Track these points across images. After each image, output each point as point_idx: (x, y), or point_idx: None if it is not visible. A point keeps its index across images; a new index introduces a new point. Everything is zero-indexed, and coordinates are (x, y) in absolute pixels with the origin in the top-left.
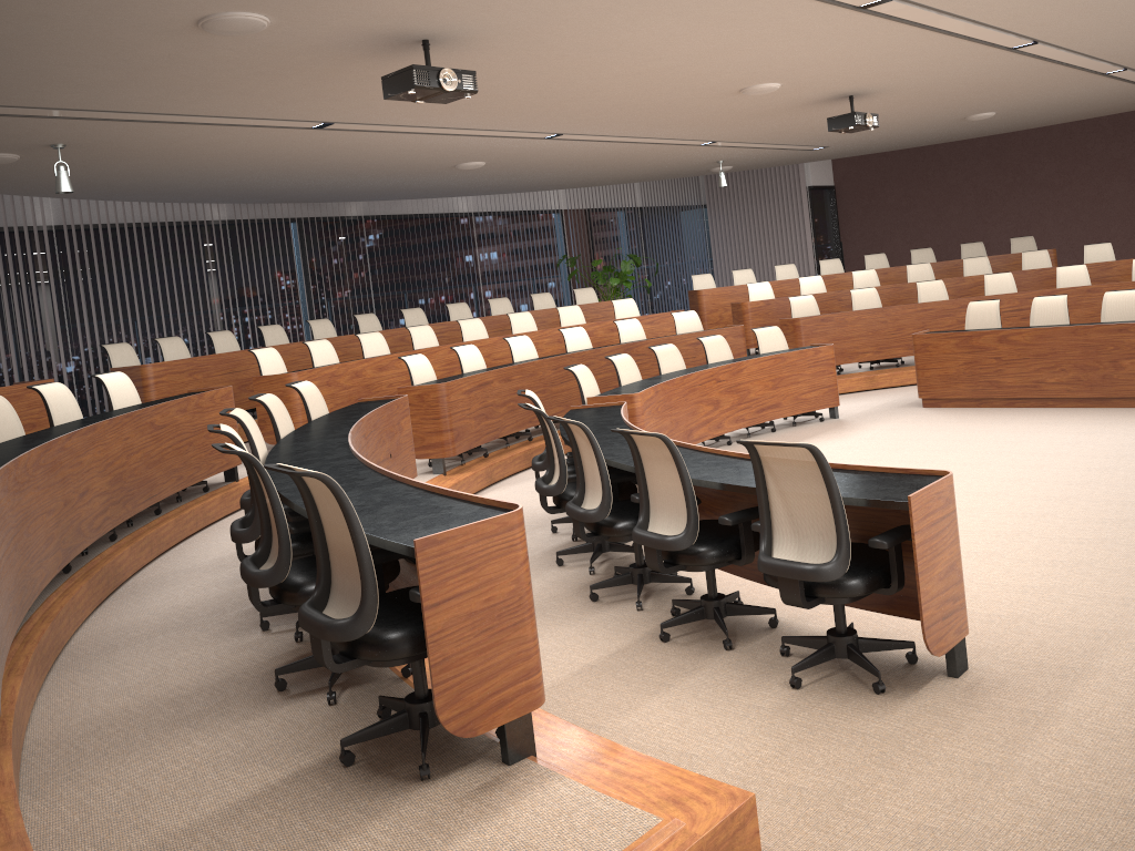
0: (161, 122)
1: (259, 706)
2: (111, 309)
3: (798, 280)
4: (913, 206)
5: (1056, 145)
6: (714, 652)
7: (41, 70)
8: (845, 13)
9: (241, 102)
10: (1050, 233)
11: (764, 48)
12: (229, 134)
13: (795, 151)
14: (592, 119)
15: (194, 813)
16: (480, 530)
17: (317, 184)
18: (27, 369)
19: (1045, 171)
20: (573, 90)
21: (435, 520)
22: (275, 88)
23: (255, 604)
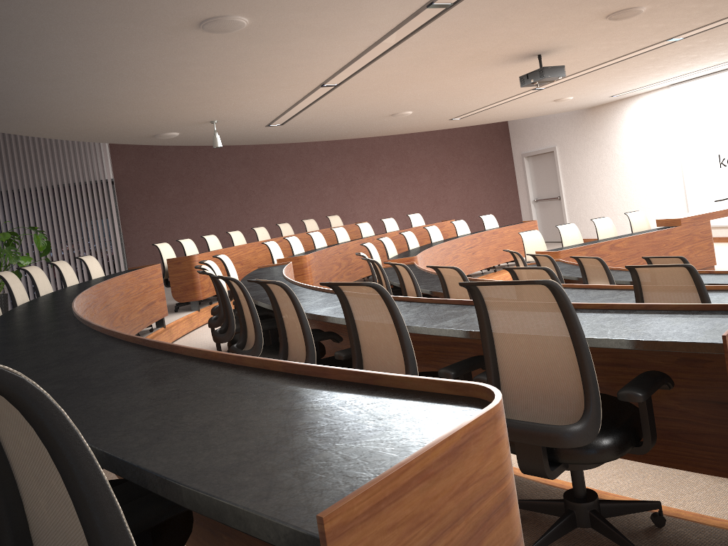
0: None
1: None
2: None
3: (247, 246)
4: (190, 201)
5: (292, 160)
6: None
7: None
8: None
9: None
10: (292, 220)
11: None
12: None
13: (263, 123)
14: None
15: None
16: None
17: None
18: None
19: (286, 177)
20: None
21: None
22: None
23: None
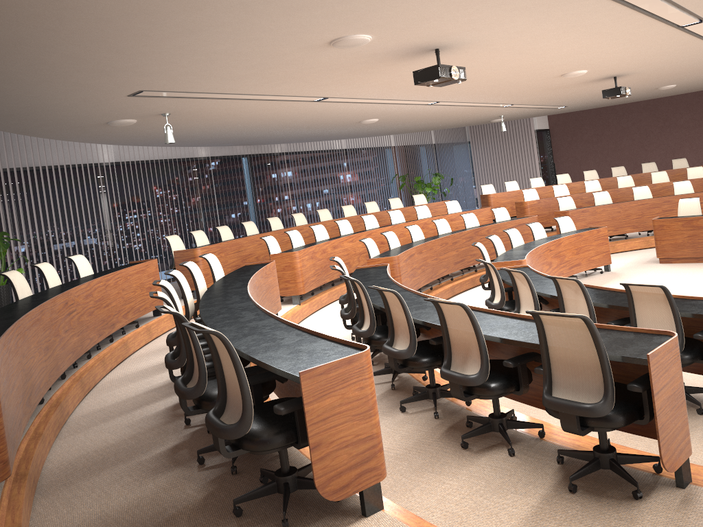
0: (238, 99)
1: (462, 458)
2: (147, 213)
3: (547, 187)
4: (600, 141)
5: (690, 103)
6: (693, 416)
7: (214, 70)
8: (668, 30)
9: (295, 86)
10: (687, 155)
11: (604, 50)
12: (265, 105)
13: (547, 109)
14: (466, 92)
15: (506, 525)
16: (667, 347)
17: (273, 134)
18: (101, 252)
19: (683, 118)
20: (477, 76)
21: (618, 341)
22: (323, 78)
23: (461, 396)
